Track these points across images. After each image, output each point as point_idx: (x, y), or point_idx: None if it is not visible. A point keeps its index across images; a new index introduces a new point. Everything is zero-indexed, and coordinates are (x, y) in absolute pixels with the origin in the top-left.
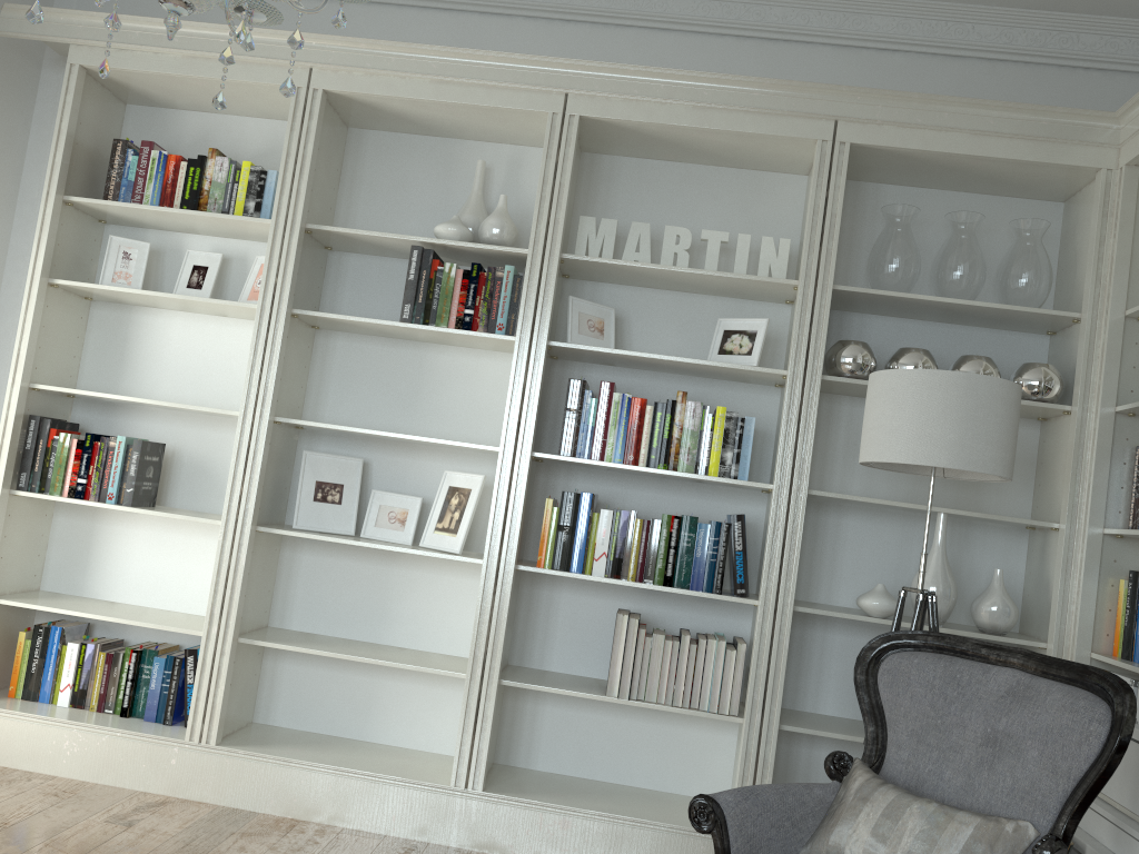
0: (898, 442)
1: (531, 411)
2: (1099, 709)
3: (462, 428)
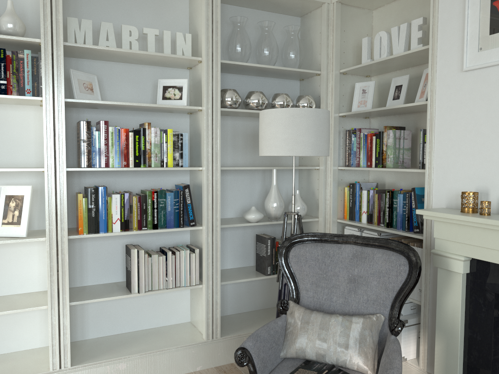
0: (287, 145)
1: (61, 144)
2: (402, 259)
3: (3, 156)
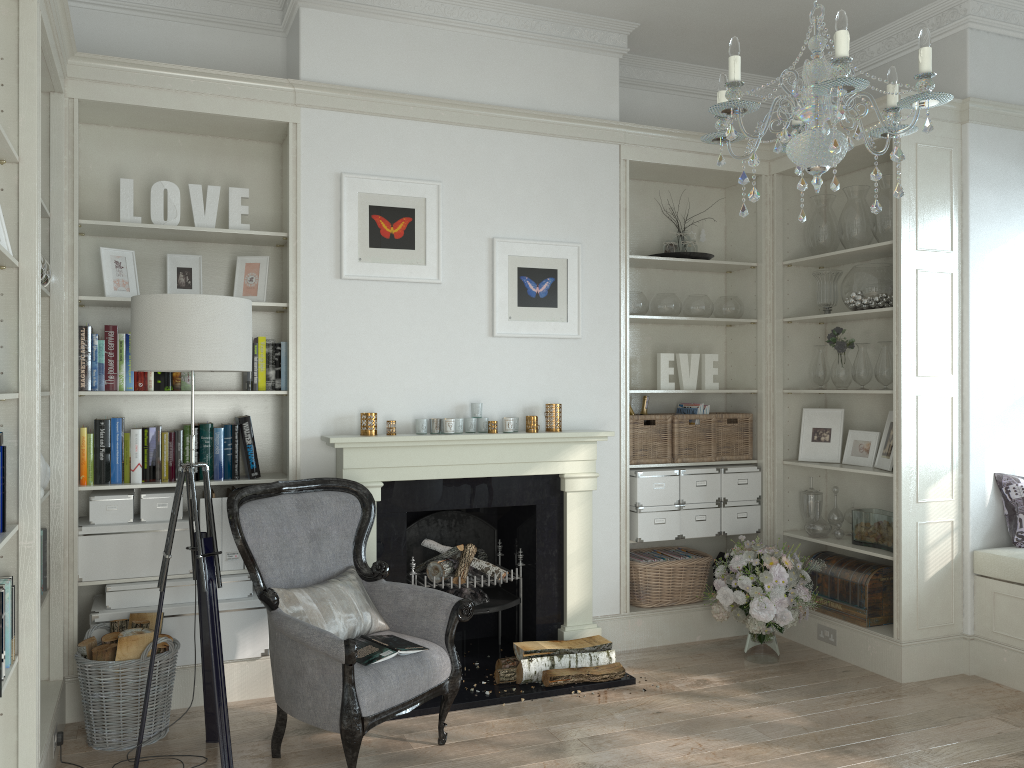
0: (240, 354)
1: None
2: (352, 496)
3: None
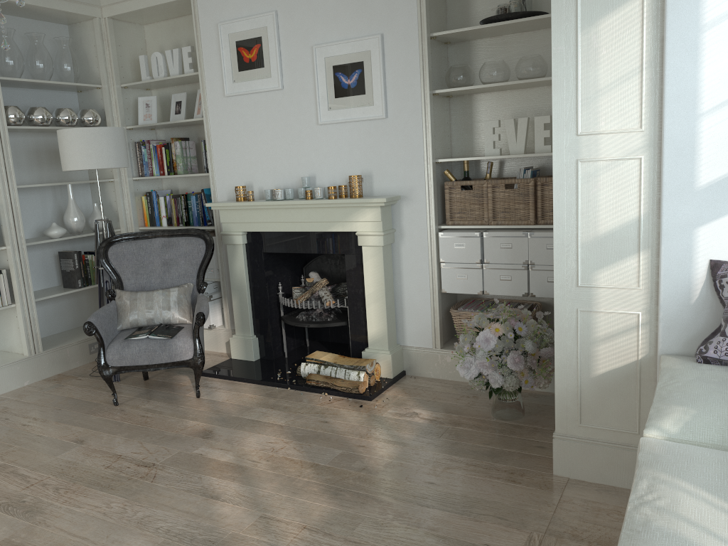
0: (92, 160)
1: None
2: (200, 240)
3: None
